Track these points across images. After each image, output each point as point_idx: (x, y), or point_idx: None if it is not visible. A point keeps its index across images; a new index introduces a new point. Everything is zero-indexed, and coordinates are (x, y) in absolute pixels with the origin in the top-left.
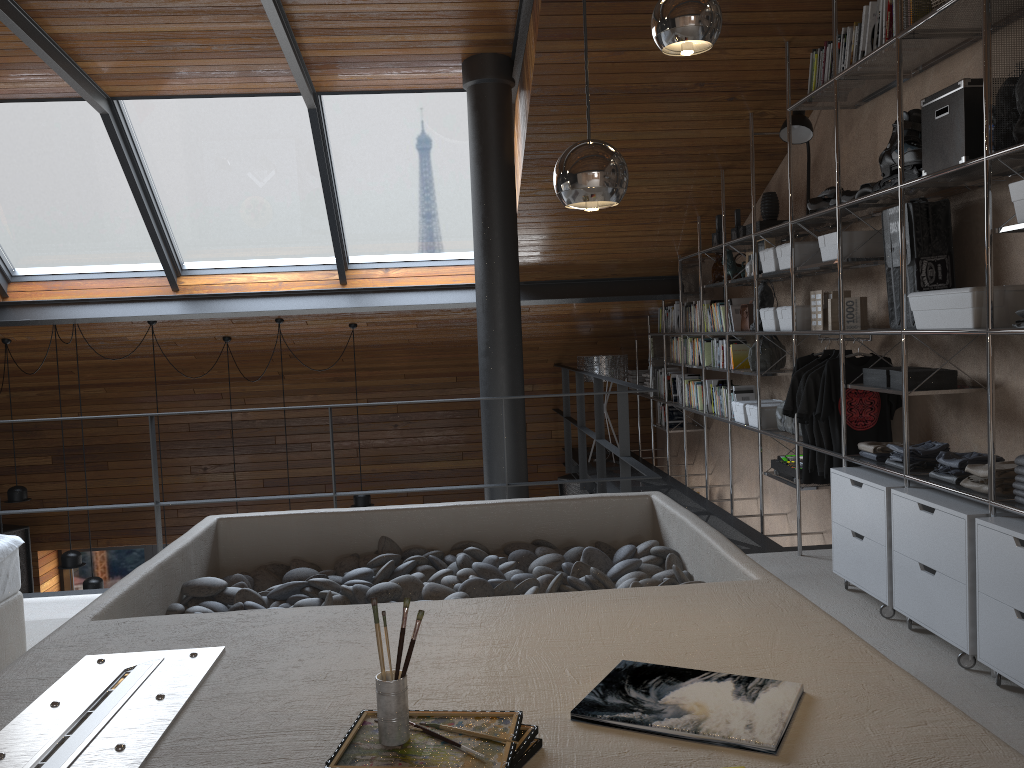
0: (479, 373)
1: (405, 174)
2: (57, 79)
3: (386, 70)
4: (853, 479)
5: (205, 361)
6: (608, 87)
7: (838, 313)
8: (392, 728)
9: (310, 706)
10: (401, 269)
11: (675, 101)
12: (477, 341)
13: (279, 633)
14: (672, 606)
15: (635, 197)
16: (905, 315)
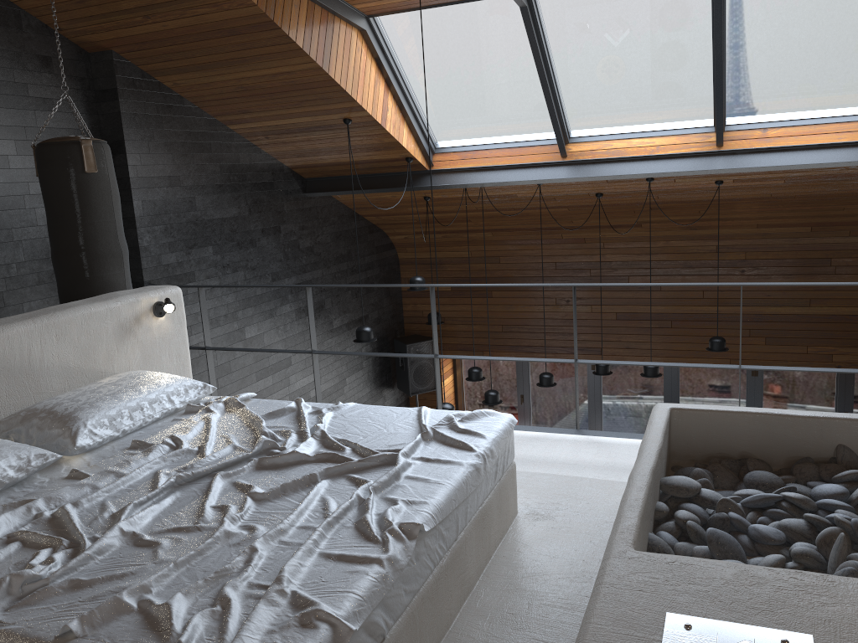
0: None
1: (801, 33)
2: None
3: None
4: None
5: (575, 212)
6: None
7: None
8: None
9: None
10: (780, 129)
11: None
12: (845, 194)
13: None
14: None
15: None
16: None
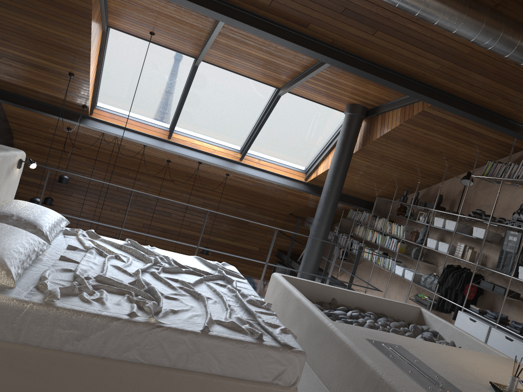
0: (313, 226)
1: (291, 128)
2: (189, 47)
3: (318, 95)
4: (471, 318)
5: (147, 165)
6: (411, 141)
7: (472, 255)
8: (514, 389)
9: (459, 374)
10: (265, 162)
11: (428, 153)
12: (269, 196)
13: (406, 343)
14: (500, 362)
15: (383, 174)
16: (514, 271)
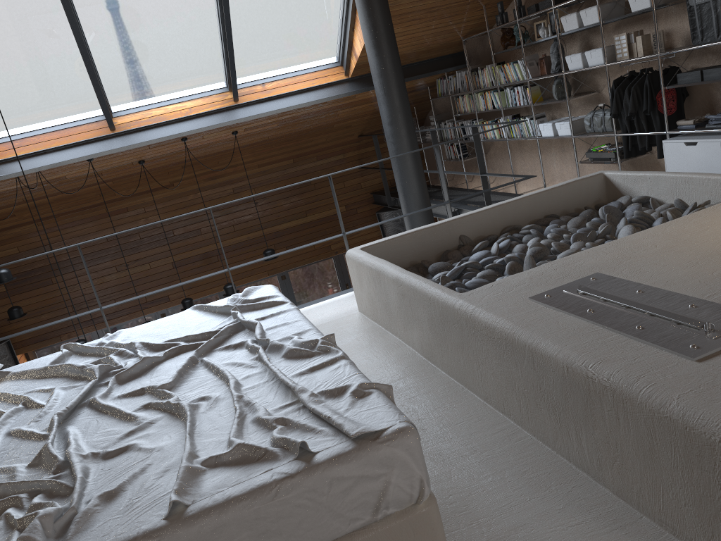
0: (387, 138)
1: (276, 8)
2: None
3: None
4: (687, 142)
5: (119, 184)
6: None
7: (646, 44)
8: None
9: None
10: (273, 82)
11: None
12: (314, 128)
13: (605, 262)
14: None
15: None
16: None
